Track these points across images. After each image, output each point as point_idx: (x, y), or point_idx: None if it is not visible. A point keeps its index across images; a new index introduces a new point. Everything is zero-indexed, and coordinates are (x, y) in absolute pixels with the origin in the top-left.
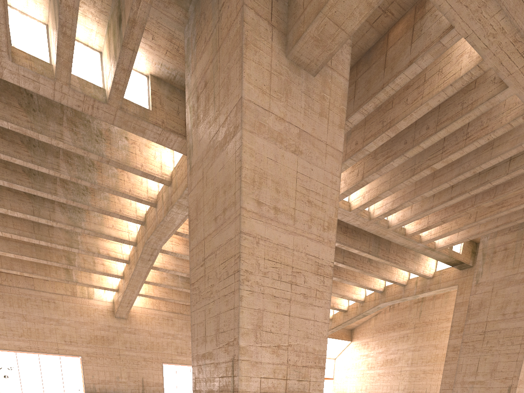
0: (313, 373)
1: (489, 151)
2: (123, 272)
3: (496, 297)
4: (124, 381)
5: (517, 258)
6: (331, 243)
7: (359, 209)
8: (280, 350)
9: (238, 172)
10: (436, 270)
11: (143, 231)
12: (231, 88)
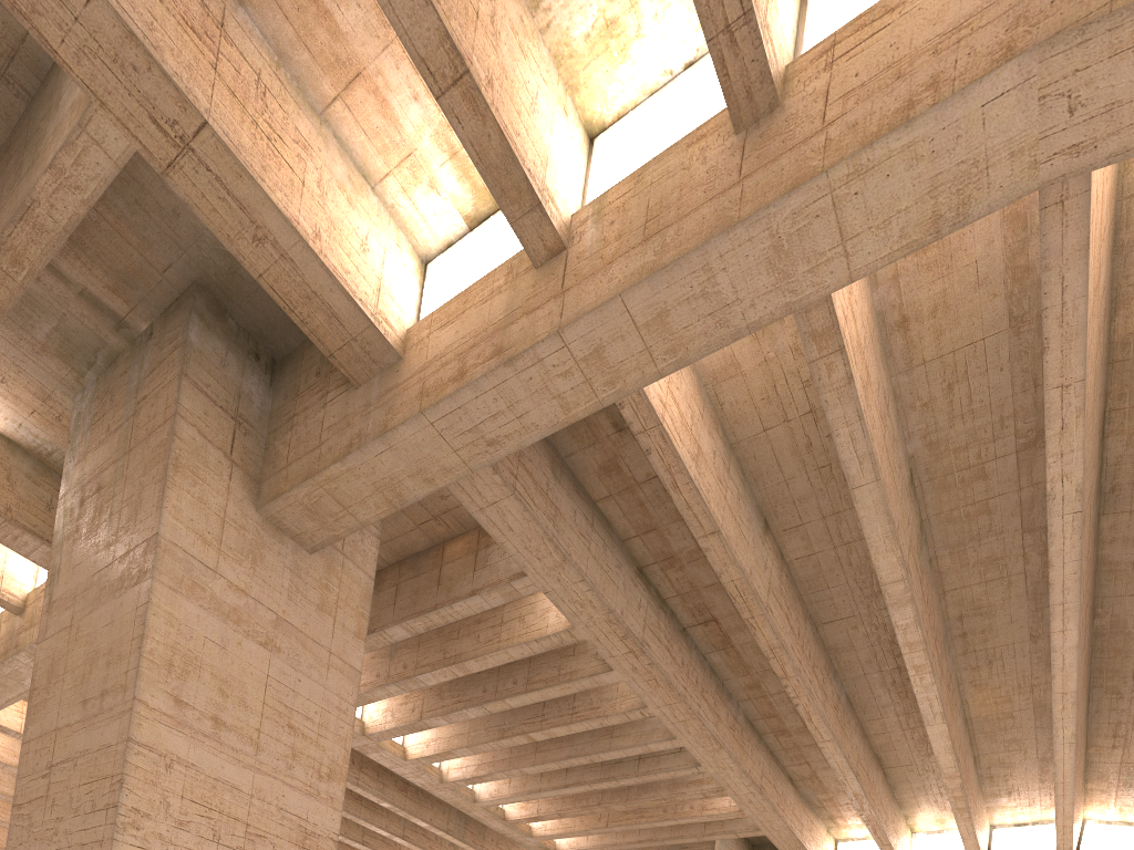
0: None
1: (609, 739)
2: None
3: None
4: None
5: None
6: (335, 803)
7: (421, 761)
8: None
9: (137, 641)
10: None
11: None
12: (141, 513)
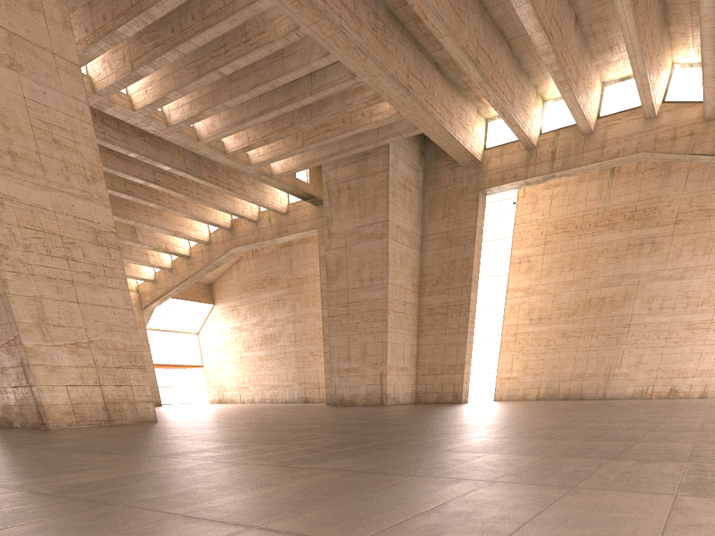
0: (133, 376)
1: (281, 60)
2: None
3: (351, 256)
4: None
5: (362, 204)
6: (105, 201)
7: (146, 110)
8: (80, 348)
9: None
10: (289, 202)
11: None
12: None
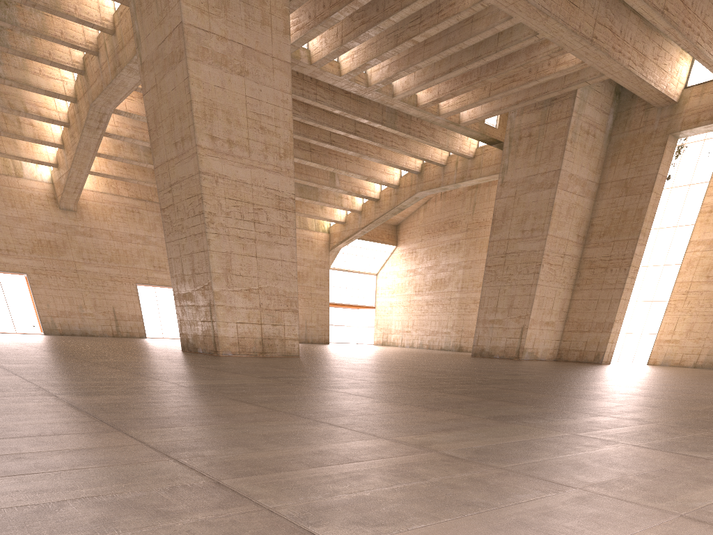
0: (287, 317)
1: (470, 24)
2: (62, 138)
3: (518, 206)
4: (90, 314)
5: (538, 152)
6: (290, 173)
7: (350, 75)
8: (251, 294)
9: (189, 105)
10: (478, 145)
11: (83, 84)
12: (170, 2)
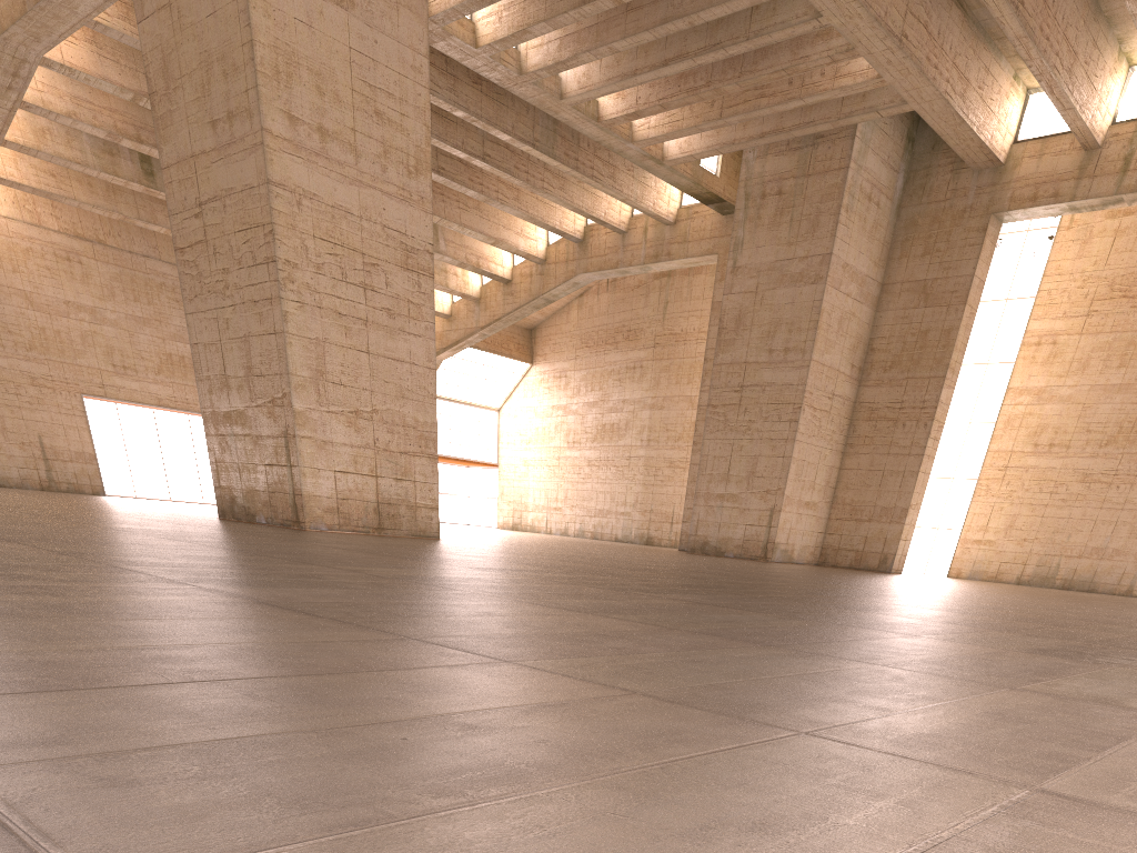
0: (420, 467)
1: None
2: None
3: (762, 309)
4: None
5: (795, 221)
6: (426, 204)
7: (494, 48)
8: (360, 420)
9: (248, 49)
10: (682, 204)
11: None
12: None
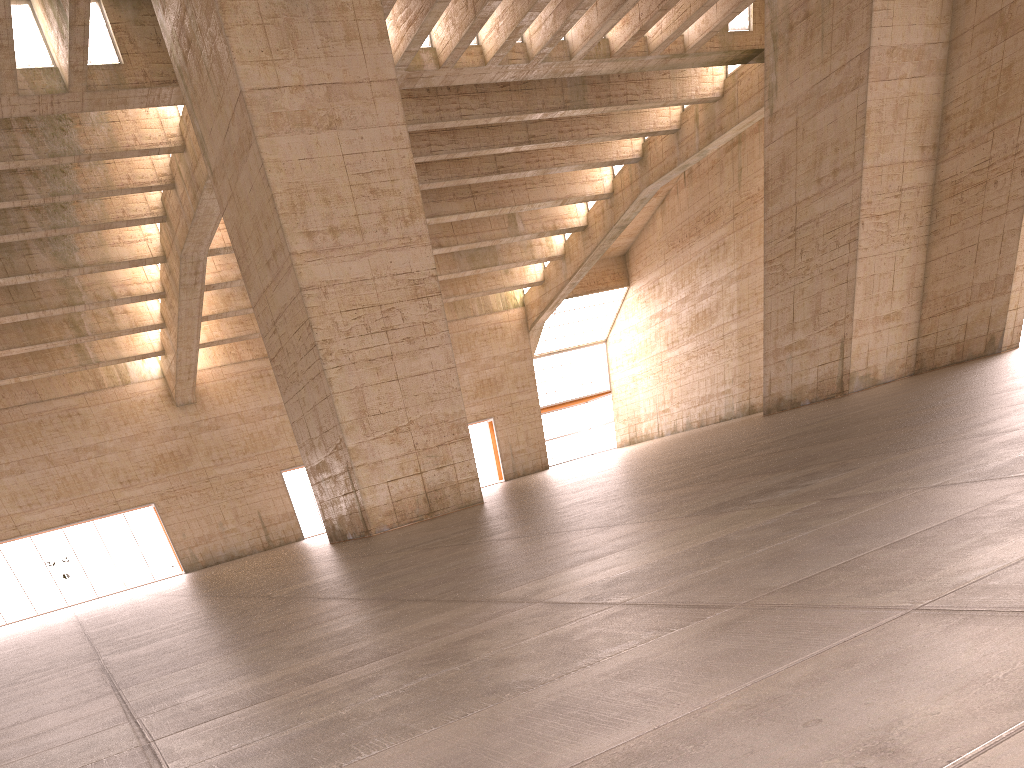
0: (456, 451)
1: None
2: (161, 314)
3: (804, 142)
4: (233, 529)
5: (826, 36)
6: (424, 239)
7: (499, 56)
8: (400, 434)
9: (271, 202)
10: (727, 73)
11: (168, 233)
12: (224, 70)
